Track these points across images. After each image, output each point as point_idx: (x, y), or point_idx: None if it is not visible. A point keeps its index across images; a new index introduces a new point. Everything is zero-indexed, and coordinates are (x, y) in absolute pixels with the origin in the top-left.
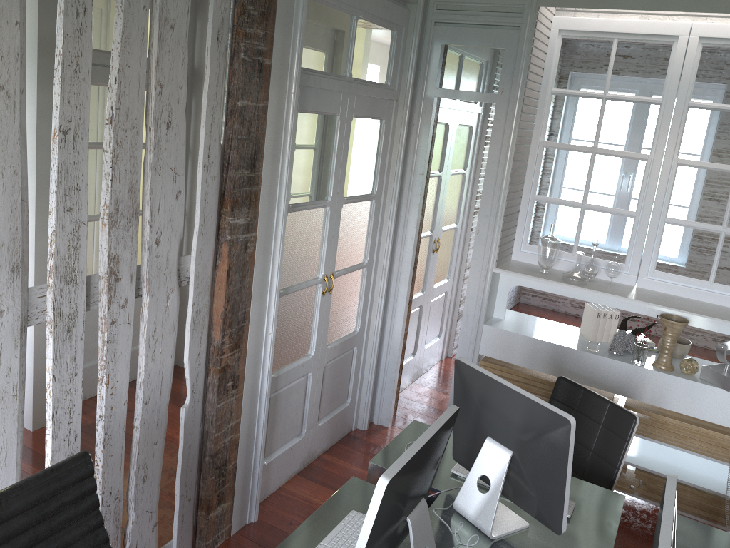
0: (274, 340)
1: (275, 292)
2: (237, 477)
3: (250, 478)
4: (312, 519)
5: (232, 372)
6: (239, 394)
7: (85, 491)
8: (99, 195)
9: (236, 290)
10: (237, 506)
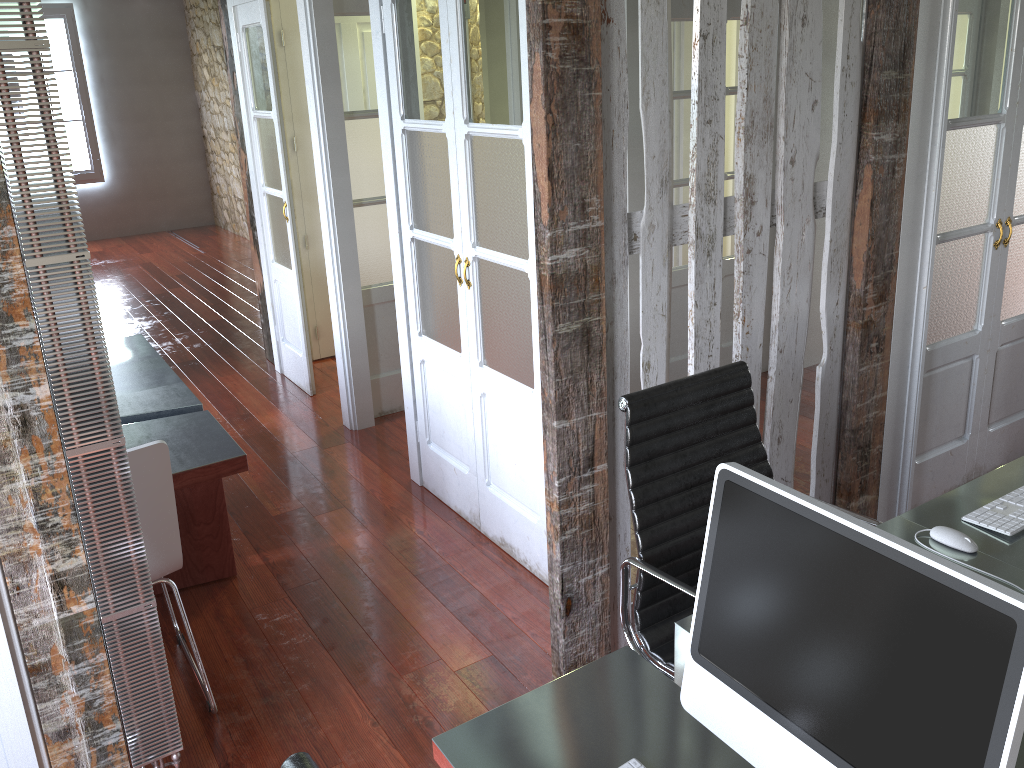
0: (930, 296)
1: (930, 233)
2: (882, 467)
3: (898, 473)
4: (1003, 470)
5: (876, 331)
6: (885, 361)
7: (743, 400)
8: (677, 166)
9: (881, 226)
10: (882, 505)
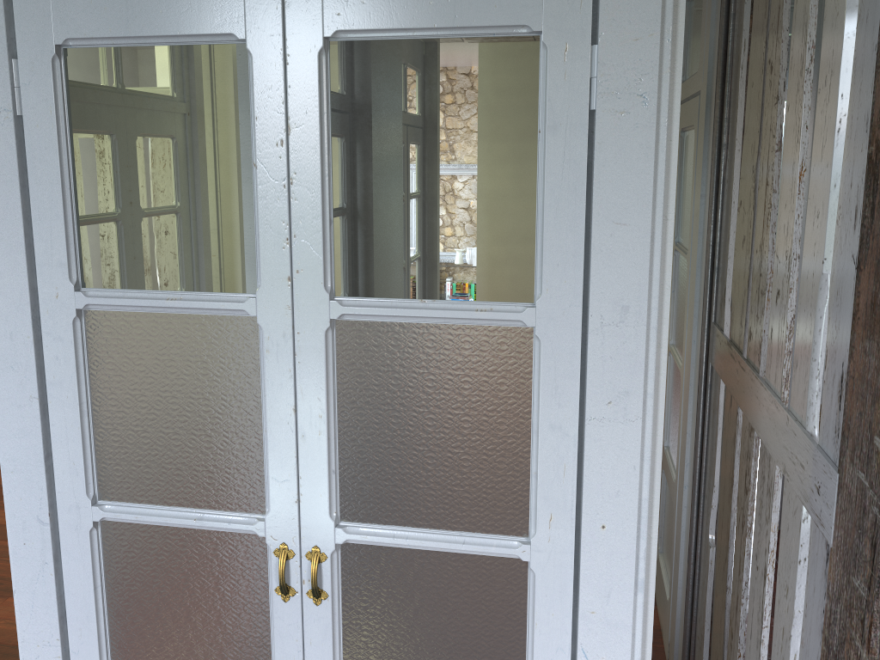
0: None
1: None
2: None
3: None
4: None
5: None
6: None
7: None
8: None
9: None
10: None
